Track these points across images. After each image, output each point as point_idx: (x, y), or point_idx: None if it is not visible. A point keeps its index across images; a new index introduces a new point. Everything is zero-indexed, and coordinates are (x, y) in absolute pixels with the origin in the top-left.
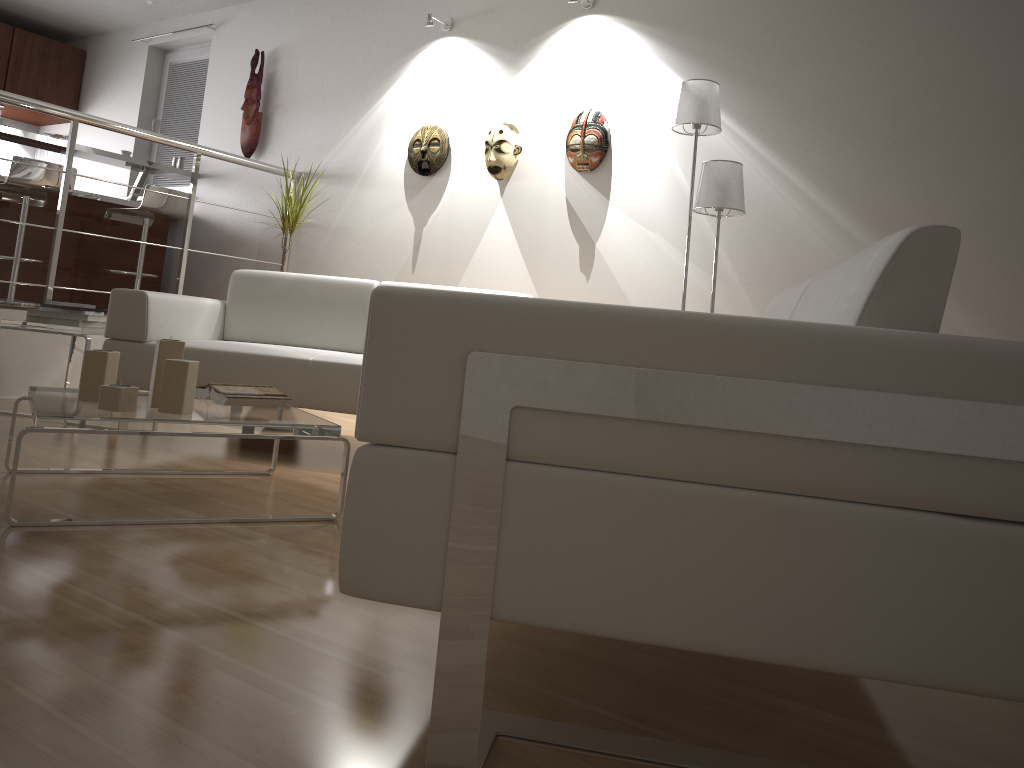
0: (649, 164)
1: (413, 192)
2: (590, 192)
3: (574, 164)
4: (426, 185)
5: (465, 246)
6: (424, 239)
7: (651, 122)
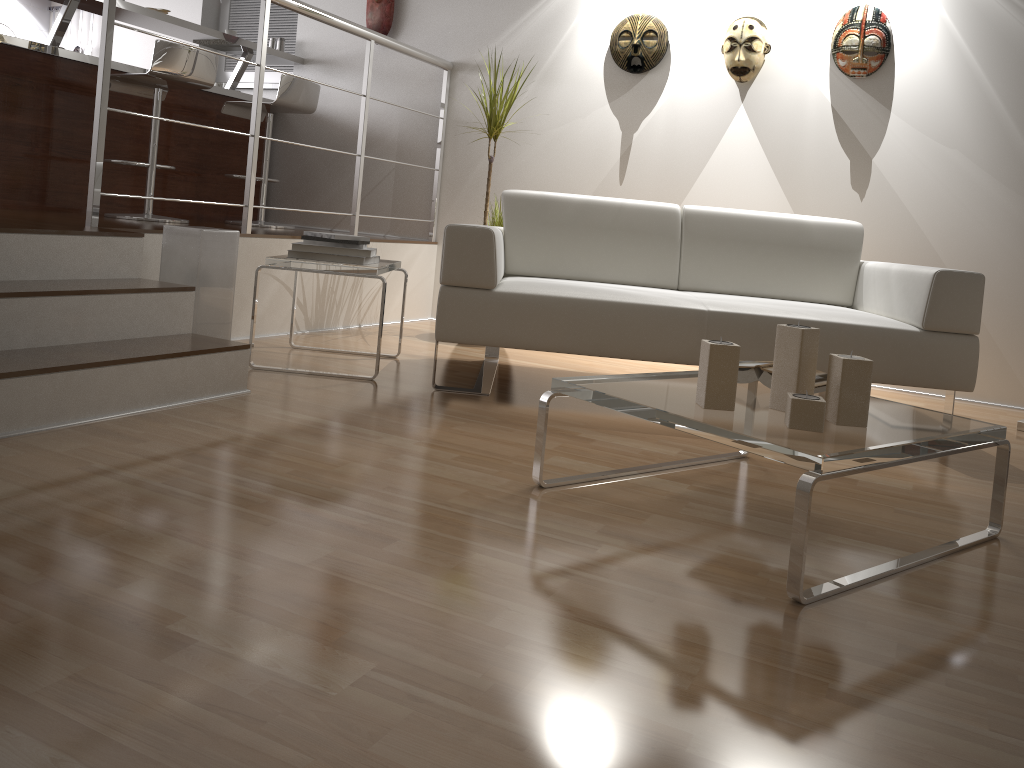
0: (945, 72)
1: (617, 92)
2: (864, 100)
3: (846, 68)
4: (636, 84)
5: (693, 156)
6: (635, 146)
7: (948, 24)
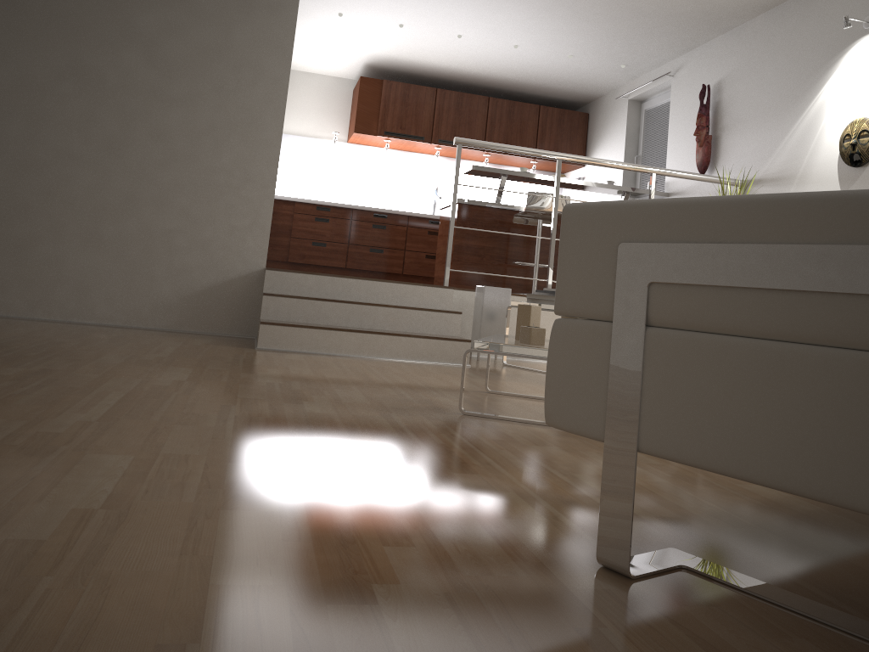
0: None
1: (847, 184)
2: None
3: None
4: (859, 176)
5: None
6: None
7: None
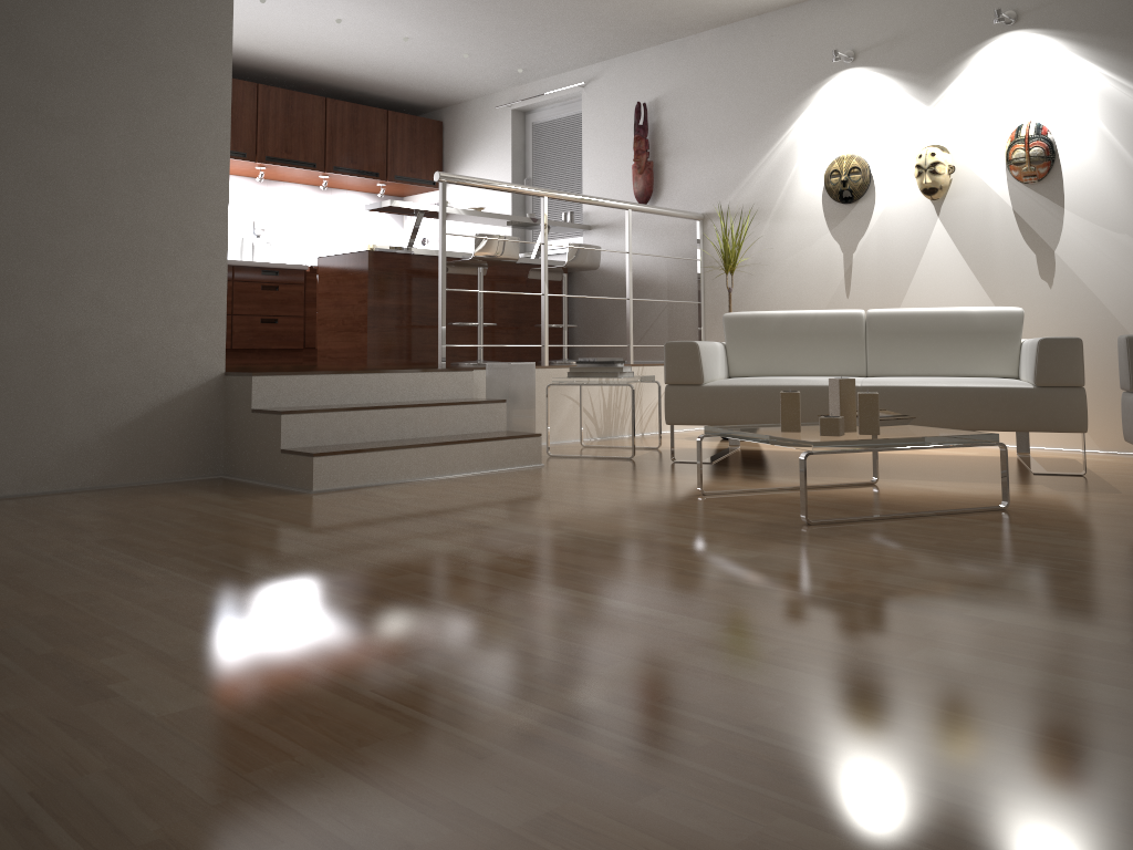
0: (1105, 168)
1: (835, 220)
2: (1040, 202)
3: (1019, 177)
4: (849, 212)
5: (903, 266)
6: (855, 264)
7: (1101, 128)
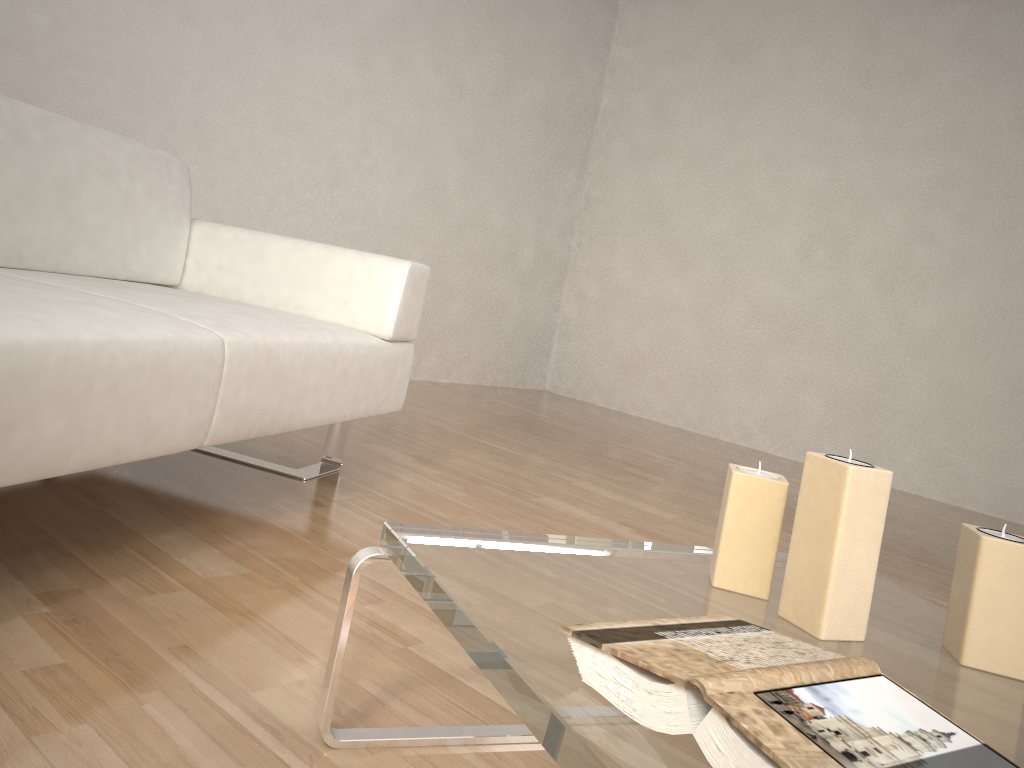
0: None
1: None
2: None
3: None
4: None
5: None
6: None
7: None
